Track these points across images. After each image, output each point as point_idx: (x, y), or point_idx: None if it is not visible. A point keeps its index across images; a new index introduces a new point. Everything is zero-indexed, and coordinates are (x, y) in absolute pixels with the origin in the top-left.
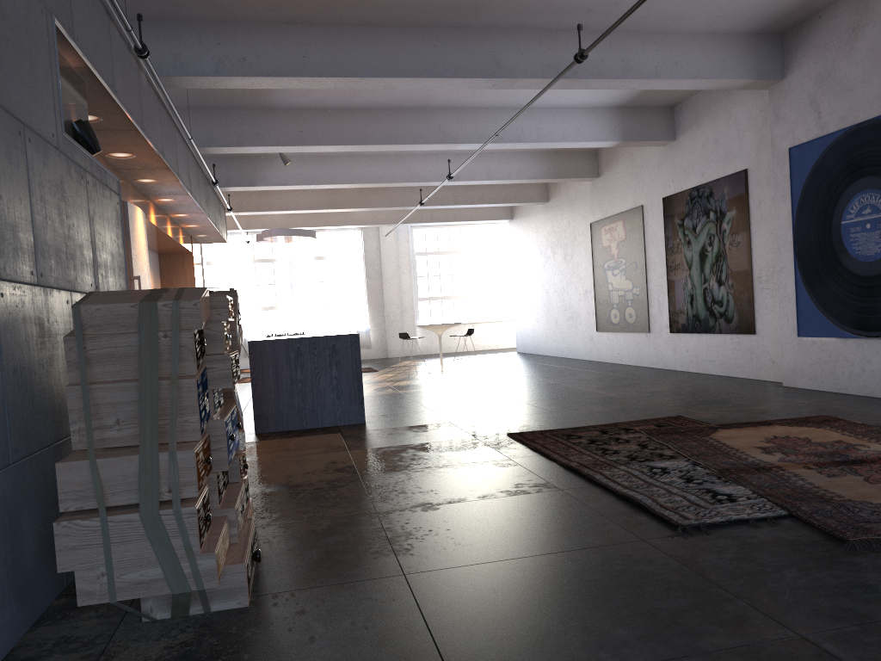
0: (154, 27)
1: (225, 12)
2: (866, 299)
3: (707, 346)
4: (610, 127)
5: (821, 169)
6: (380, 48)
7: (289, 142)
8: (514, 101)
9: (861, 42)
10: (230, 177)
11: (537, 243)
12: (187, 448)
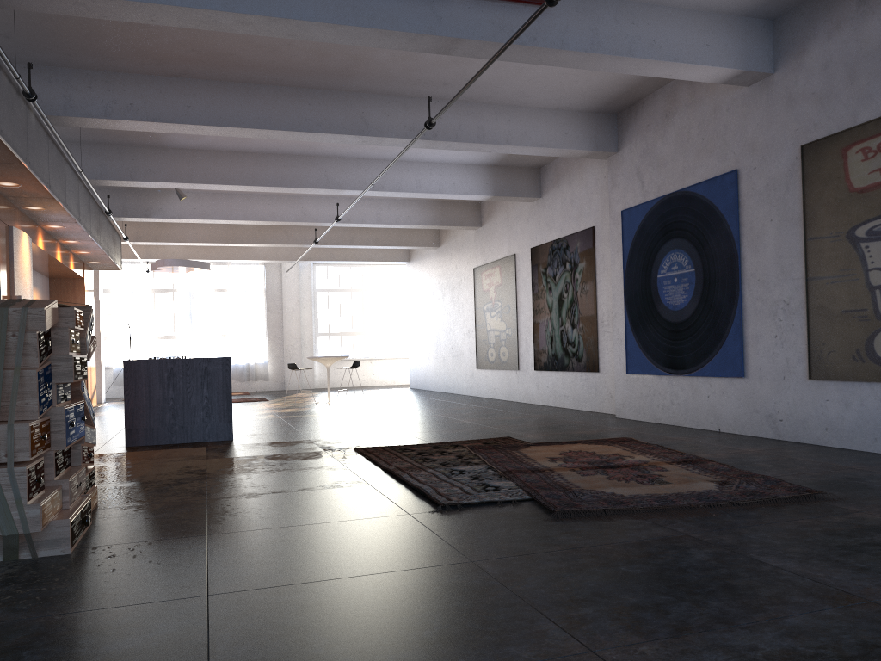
0: (47, 71)
1: (115, 63)
2: (674, 342)
3: (563, 382)
4: (483, 183)
5: (643, 230)
6: (259, 103)
7: (180, 179)
8: (394, 155)
9: (671, 127)
10: (126, 208)
11: (429, 284)
12: (24, 423)
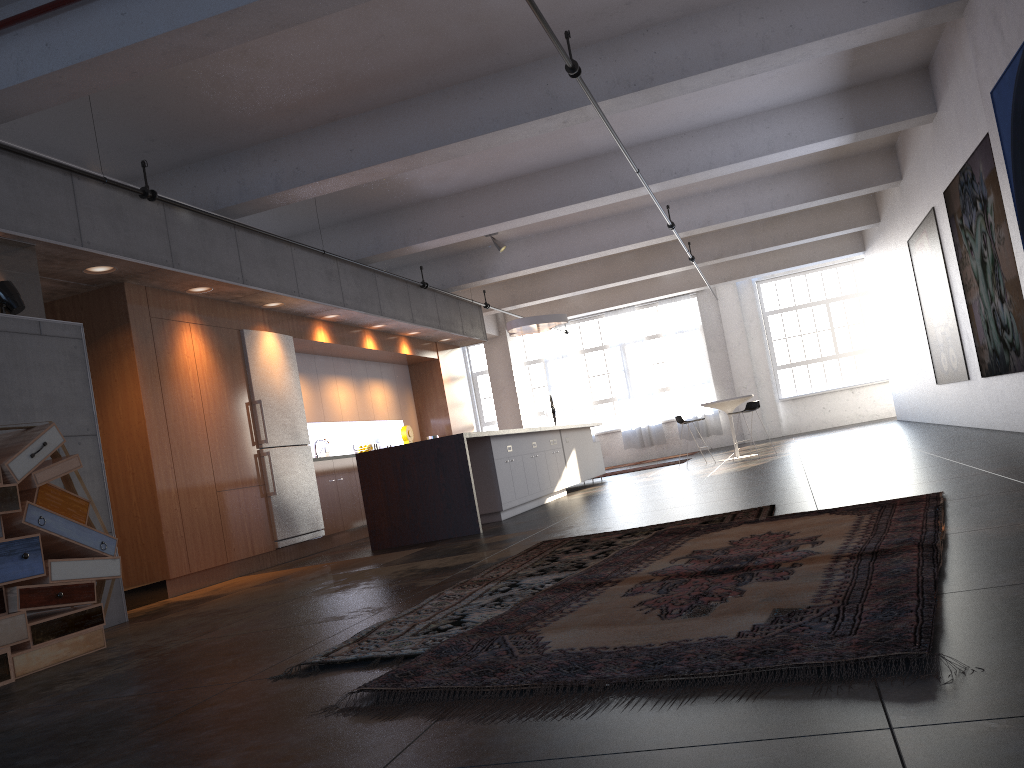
0: (221, 160)
1: (265, 129)
2: None
3: (1010, 392)
4: (834, 119)
5: (1017, 114)
6: (424, 119)
7: (452, 231)
8: (688, 122)
9: None
10: (461, 274)
11: (883, 276)
12: None
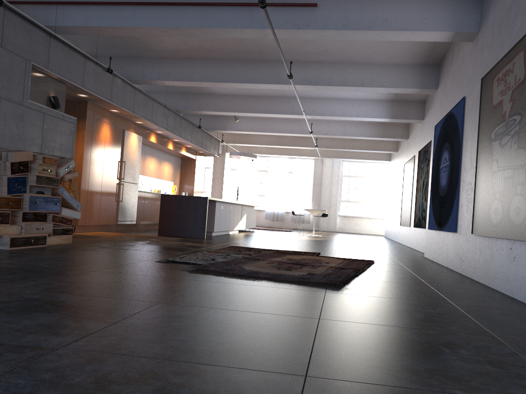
0: (136, 60)
1: (160, 54)
2: (441, 209)
3: (420, 235)
4: (385, 111)
5: (439, 138)
6: (225, 69)
7: (220, 110)
8: (328, 95)
9: (451, 71)
10: (215, 125)
11: (393, 174)
12: None
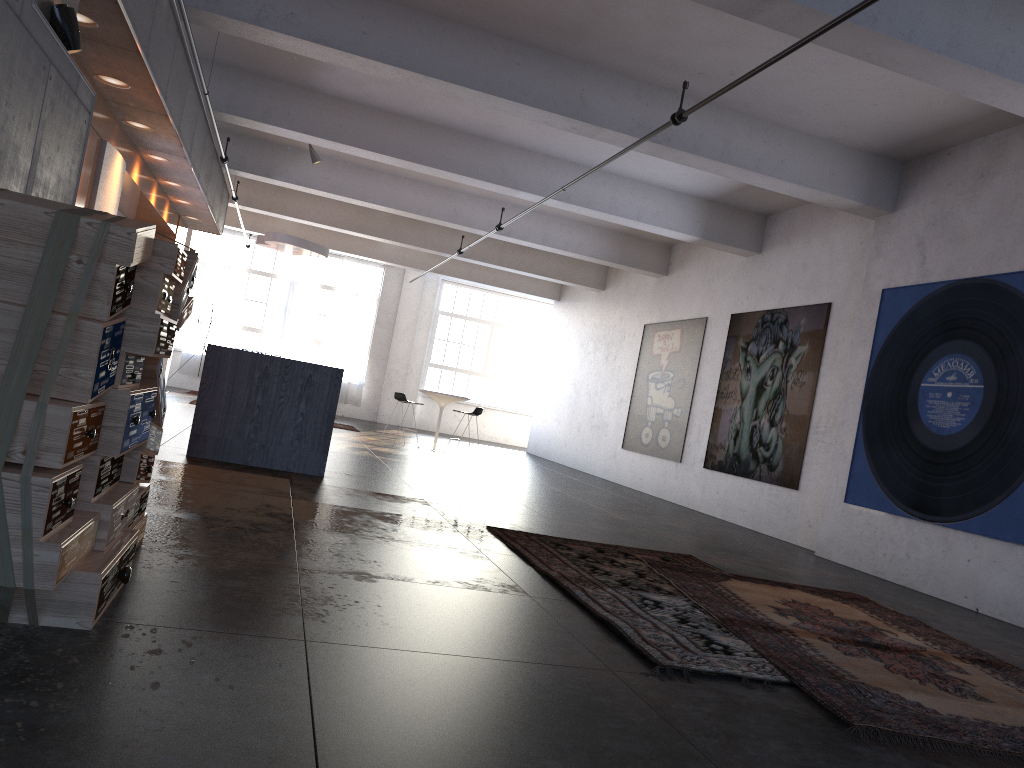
0: None
1: None
2: (929, 477)
3: (741, 492)
4: (692, 219)
5: (912, 320)
6: (455, 49)
7: (323, 134)
8: (592, 160)
9: (987, 191)
10: (244, 160)
11: (580, 333)
12: (65, 405)
